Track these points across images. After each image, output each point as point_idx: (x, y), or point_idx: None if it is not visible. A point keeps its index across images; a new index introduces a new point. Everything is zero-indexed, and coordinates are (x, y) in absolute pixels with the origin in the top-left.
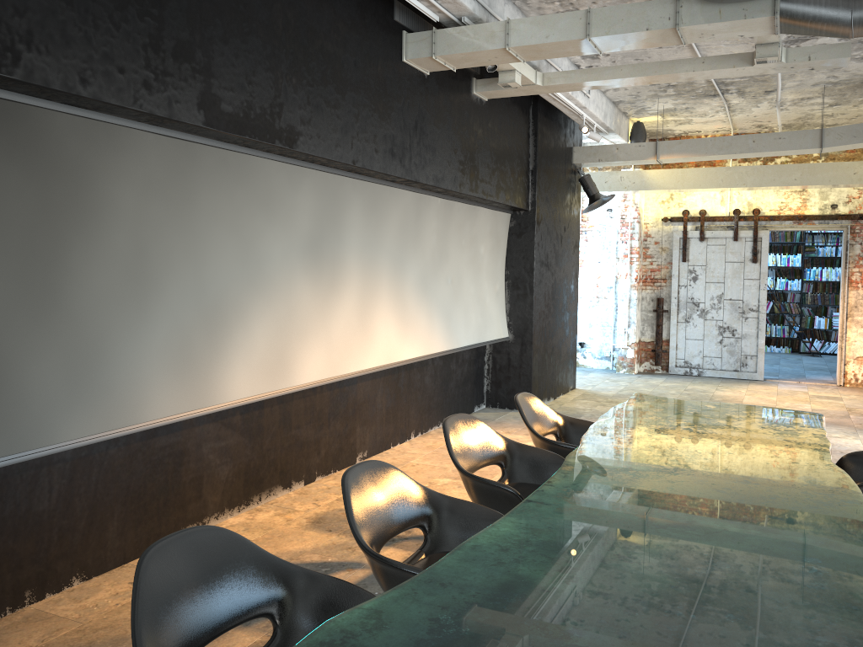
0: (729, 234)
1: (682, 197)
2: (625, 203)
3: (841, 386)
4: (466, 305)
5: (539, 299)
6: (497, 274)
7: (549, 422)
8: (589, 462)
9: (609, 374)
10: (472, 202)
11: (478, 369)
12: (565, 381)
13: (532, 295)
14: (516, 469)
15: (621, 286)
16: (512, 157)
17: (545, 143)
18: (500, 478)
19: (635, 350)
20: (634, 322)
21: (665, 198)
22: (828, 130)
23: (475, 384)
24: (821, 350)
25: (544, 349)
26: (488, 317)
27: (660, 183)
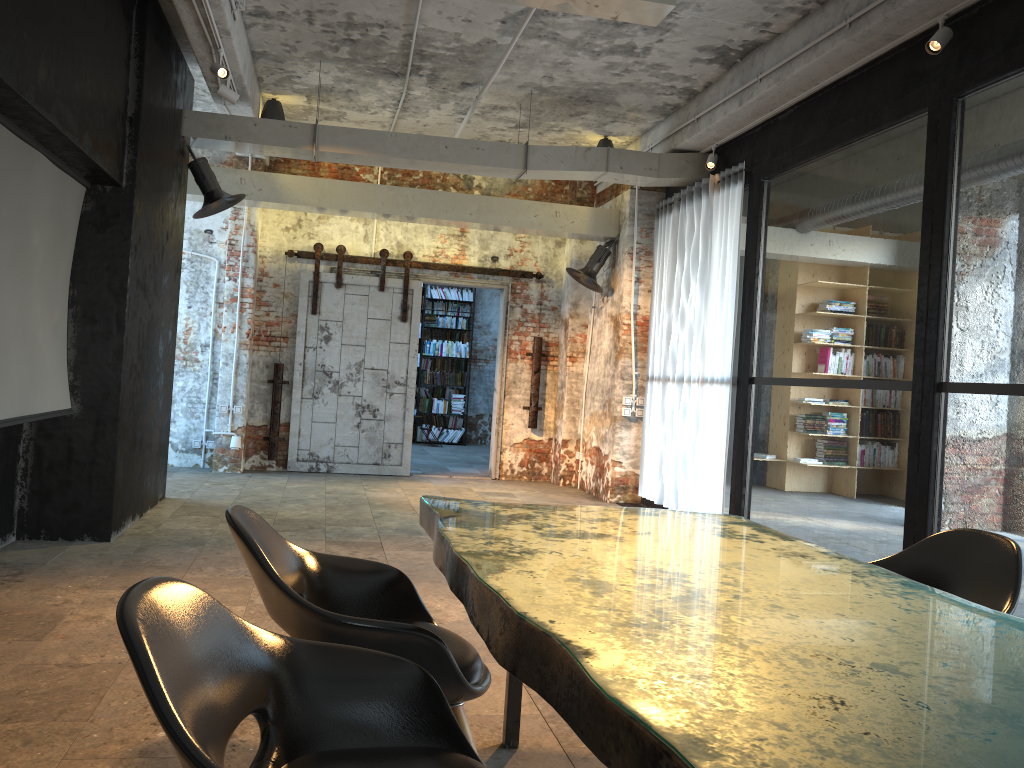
0: (374, 282)
1: (314, 225)
2: (237, 223)
3: (496, 479)
4: (3, 339)
5: (132, 344)
6: (58, 292)
7: (290, 570)
8: (694, 703)
9: (204, 474)
10: (28, 137)
11: (7, 469)
12: (155, 486)
13: (122, 335)
14: (299, 716)
15: (226, 343)
16: (106, 79)
17: (154, 80)
18: (262, 752)
19: (242, 438)
20: (243, 396)
21: (291, 224)
22: (534, 148)
23: (1, 498)
24: (439, 438)
25: (134, 431)
26: (40, 368)
27: (299, 195)
